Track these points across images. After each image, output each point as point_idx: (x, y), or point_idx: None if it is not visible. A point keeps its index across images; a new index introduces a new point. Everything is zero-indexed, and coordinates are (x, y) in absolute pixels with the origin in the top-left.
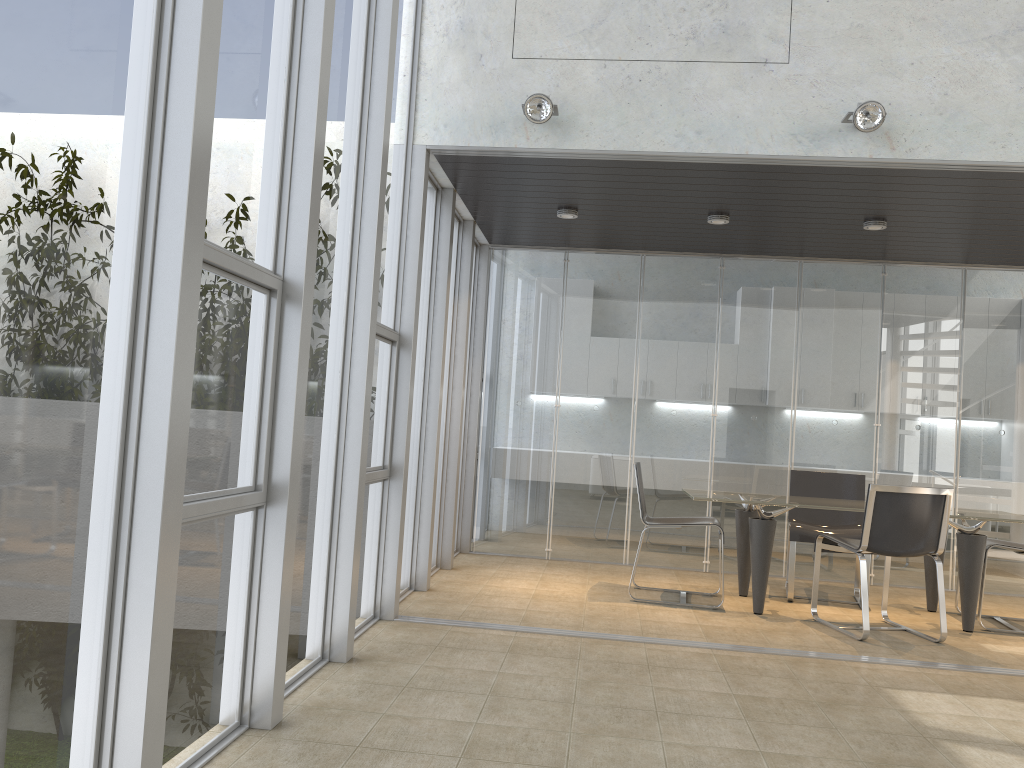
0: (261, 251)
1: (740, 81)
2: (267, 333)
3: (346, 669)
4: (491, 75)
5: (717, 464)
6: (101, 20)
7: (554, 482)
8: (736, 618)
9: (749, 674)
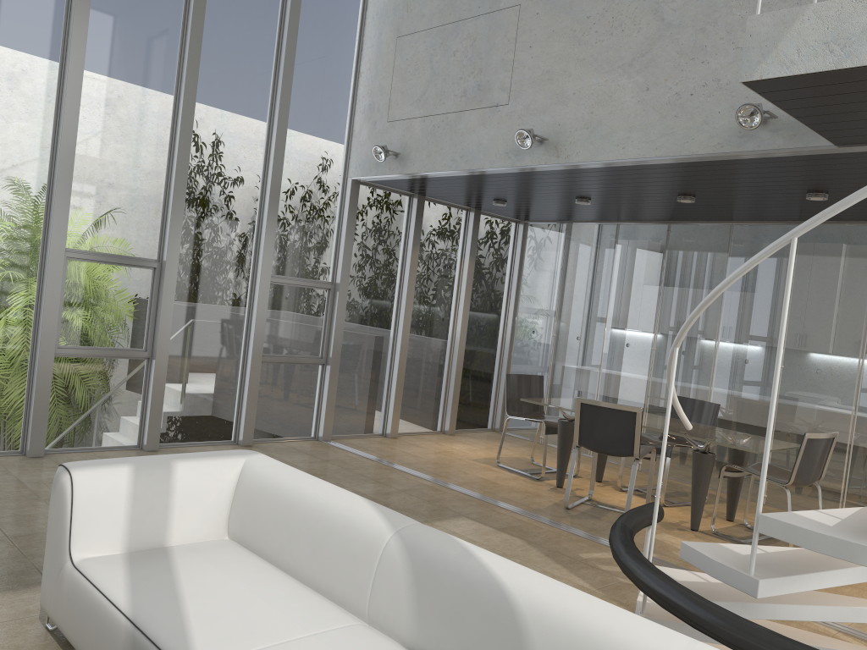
0: (145, 252)
1: (483, 120)
2: (153, 286)
3: (234, 447)
4: (378, 133)
5: (652, 387)
6: (13, 188)
7: (548, 389)
8: (530, 484)
9: (411, 494)
